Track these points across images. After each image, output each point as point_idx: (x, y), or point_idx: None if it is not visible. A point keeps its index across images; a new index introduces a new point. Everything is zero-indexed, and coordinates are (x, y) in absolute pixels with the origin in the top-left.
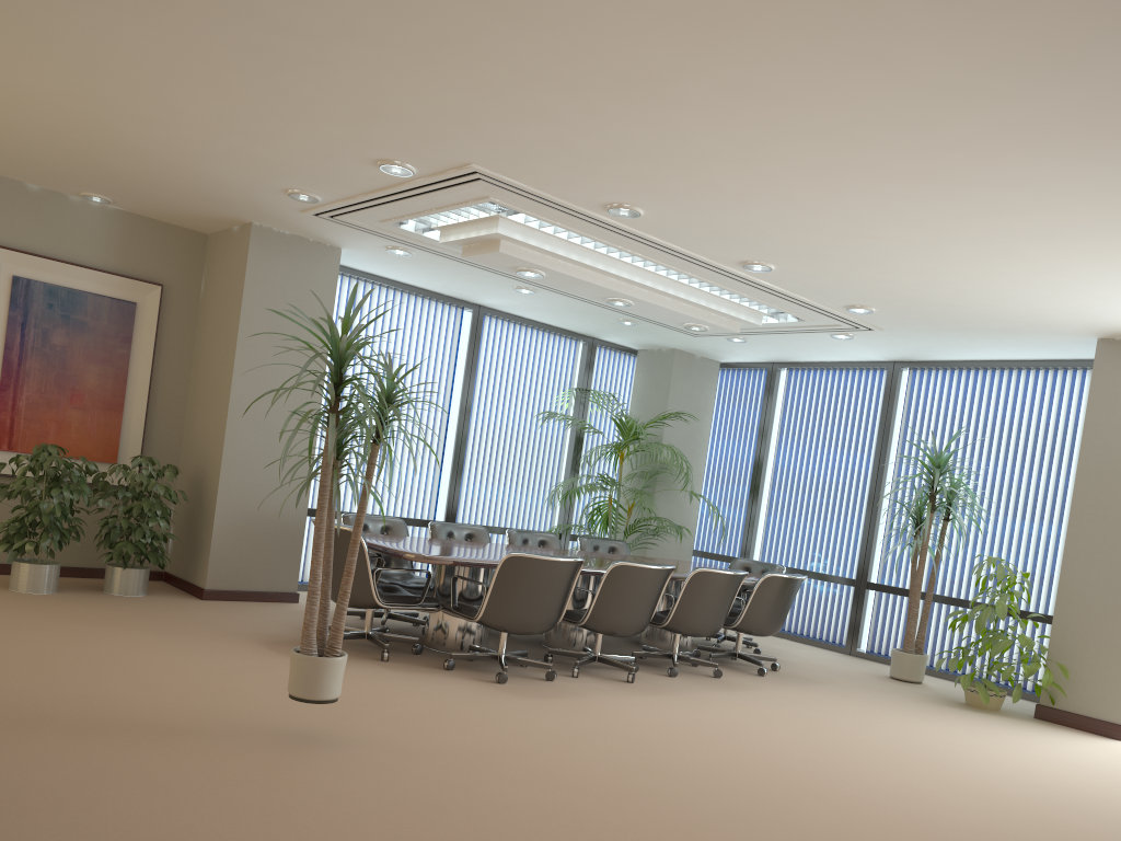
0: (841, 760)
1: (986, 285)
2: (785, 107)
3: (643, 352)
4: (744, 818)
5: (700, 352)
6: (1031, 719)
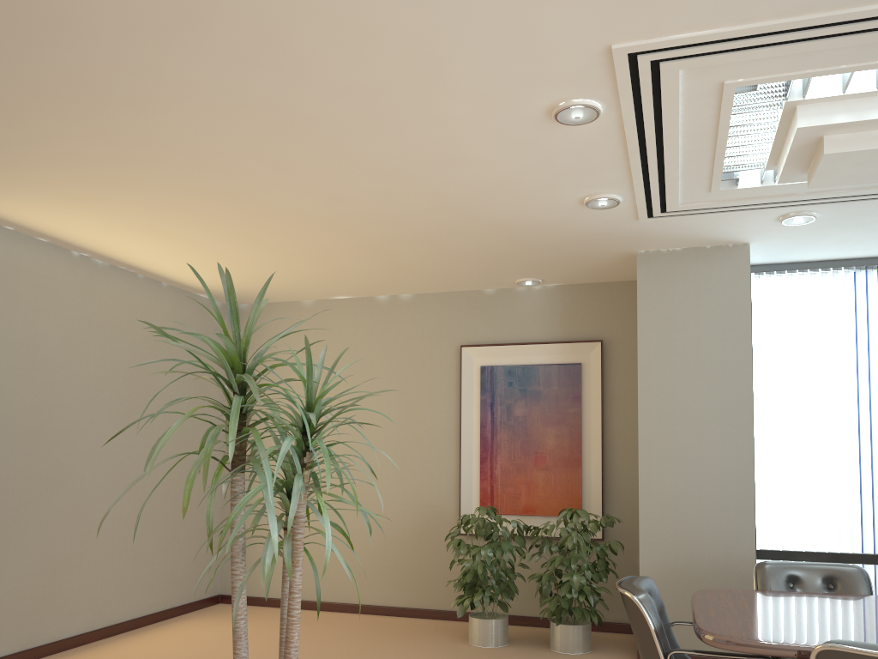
0: None
1: None
2: None
3: None
4: None
5: None
6: None
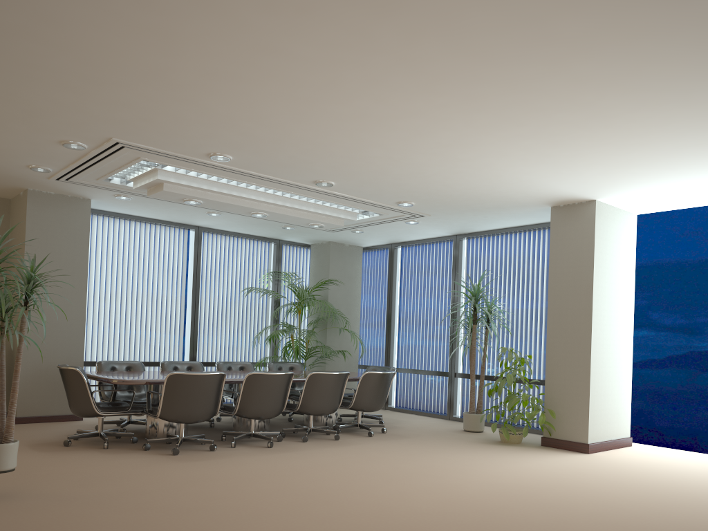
0: (370, 480)
1: (458, 180)
2: (245, 83)
3: (313, 245)
4: (260, 518)
5: (345, 241)
6: (538, 446)
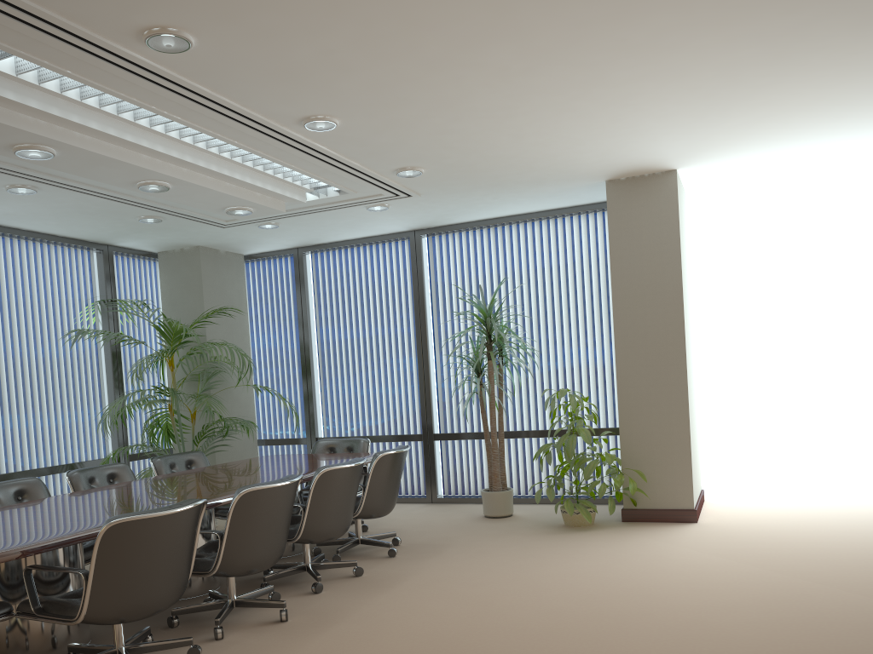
0: (576, 651)
1: (548, 126)
2: None
3: (164, 254)
4: None
5: (225, 246)
6: (623, 524)
